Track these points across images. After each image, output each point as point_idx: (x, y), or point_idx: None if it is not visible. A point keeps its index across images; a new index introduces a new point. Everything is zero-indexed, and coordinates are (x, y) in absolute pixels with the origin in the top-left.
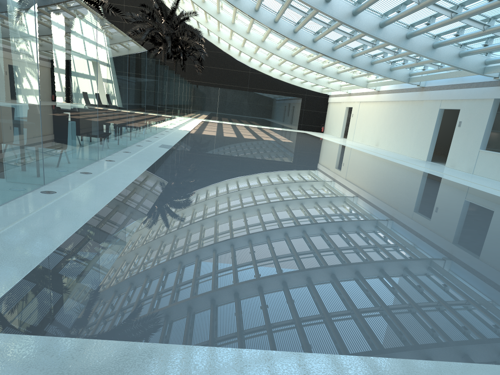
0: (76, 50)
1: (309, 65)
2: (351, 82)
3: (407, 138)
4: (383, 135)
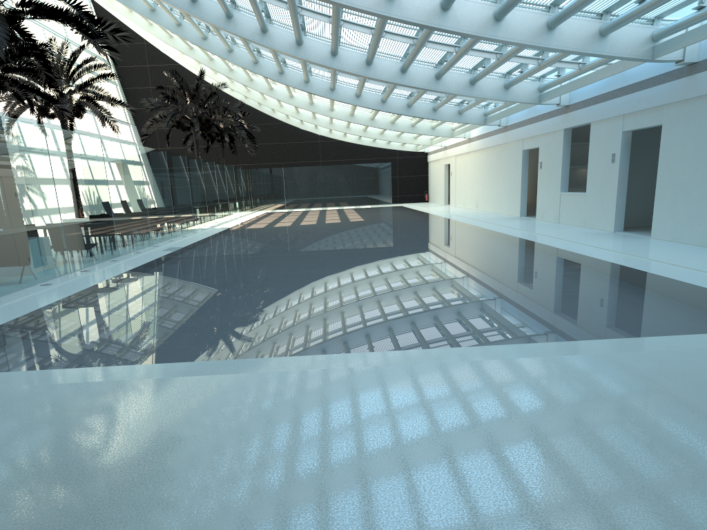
0: (18, 167)
1: (374, 122)
2: (432, 134)
3: (501, 192)
4: (481, 192)
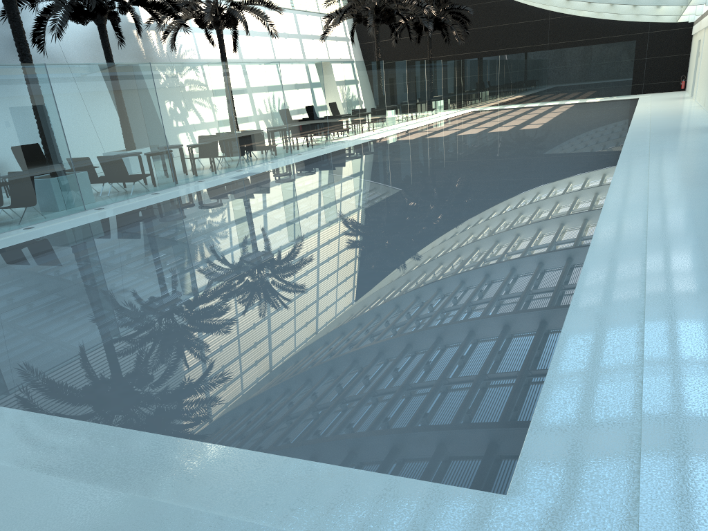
0: None
1: None
2: (657, 3)
3: None
4: None
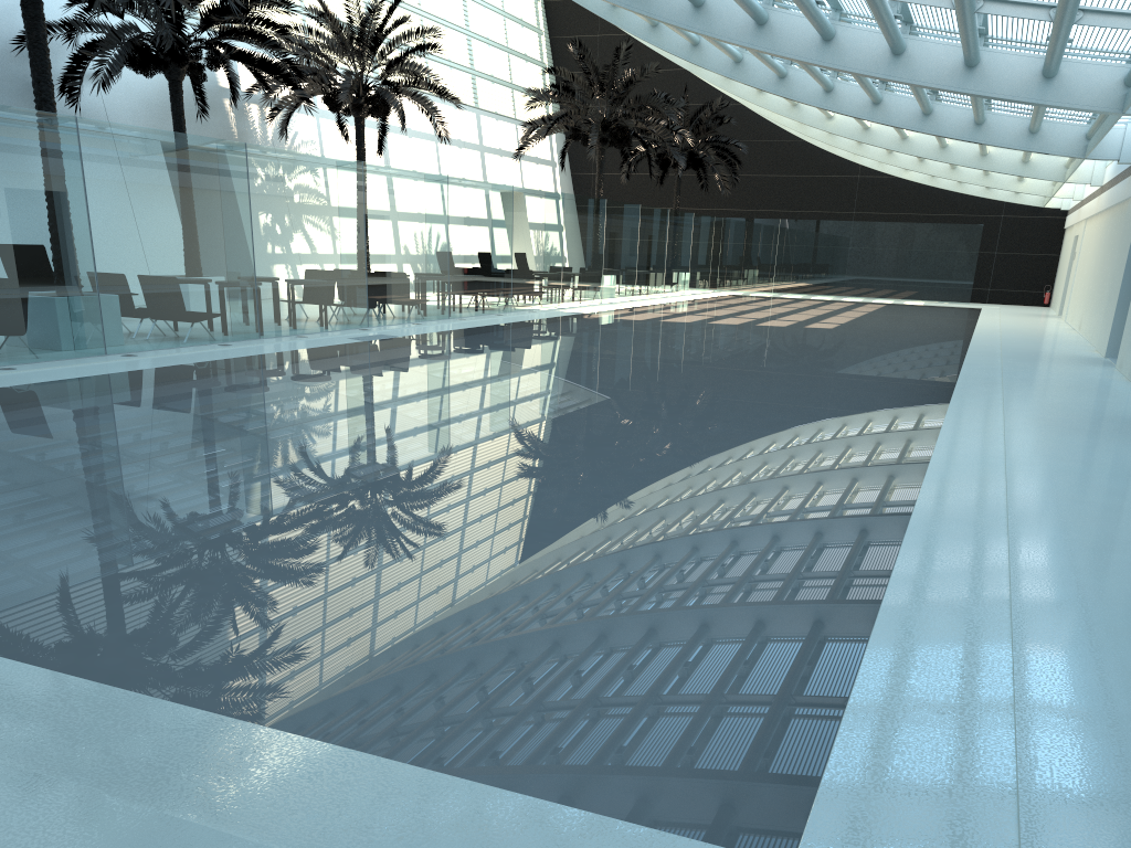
0: None
1: (906, 145)
2: (1021, 173)
3: (1103, 302)
4: (1088, 298)
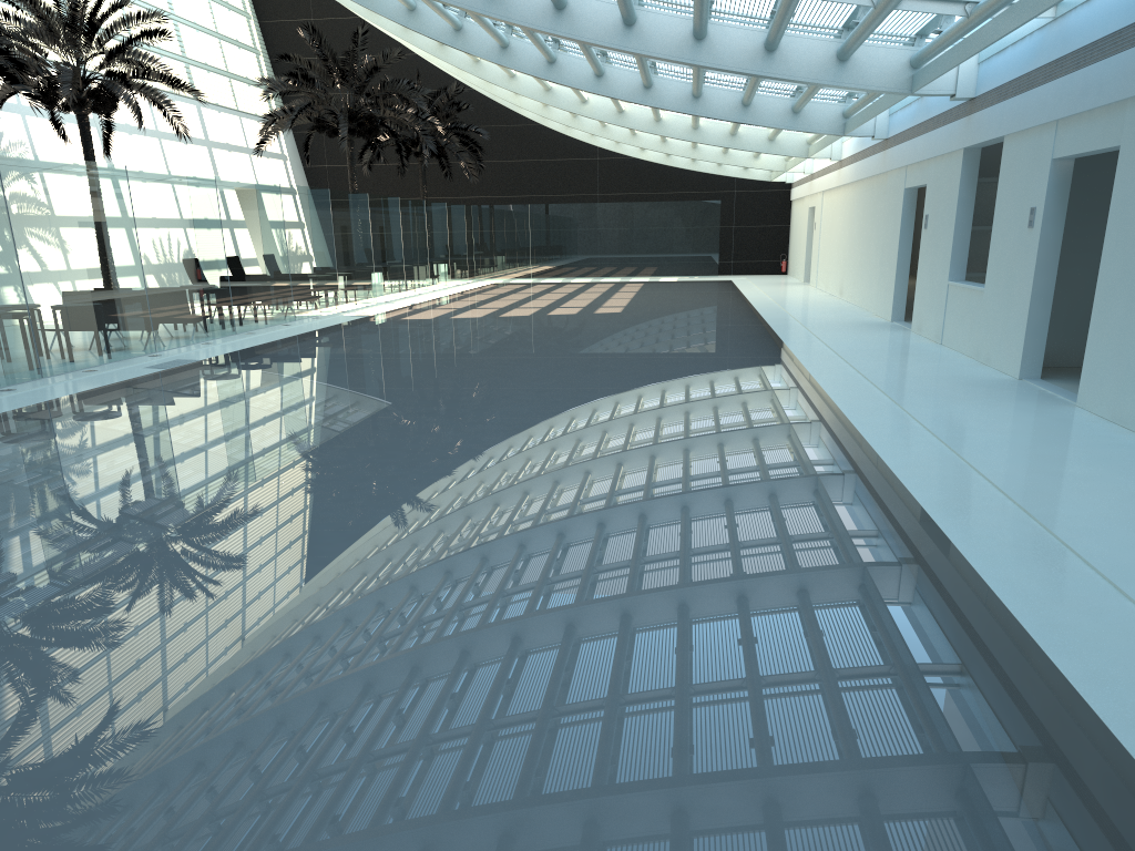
0: None
1: (661, 127)
2: (769, 151)
3: (872, 269)
4: (847, 266)
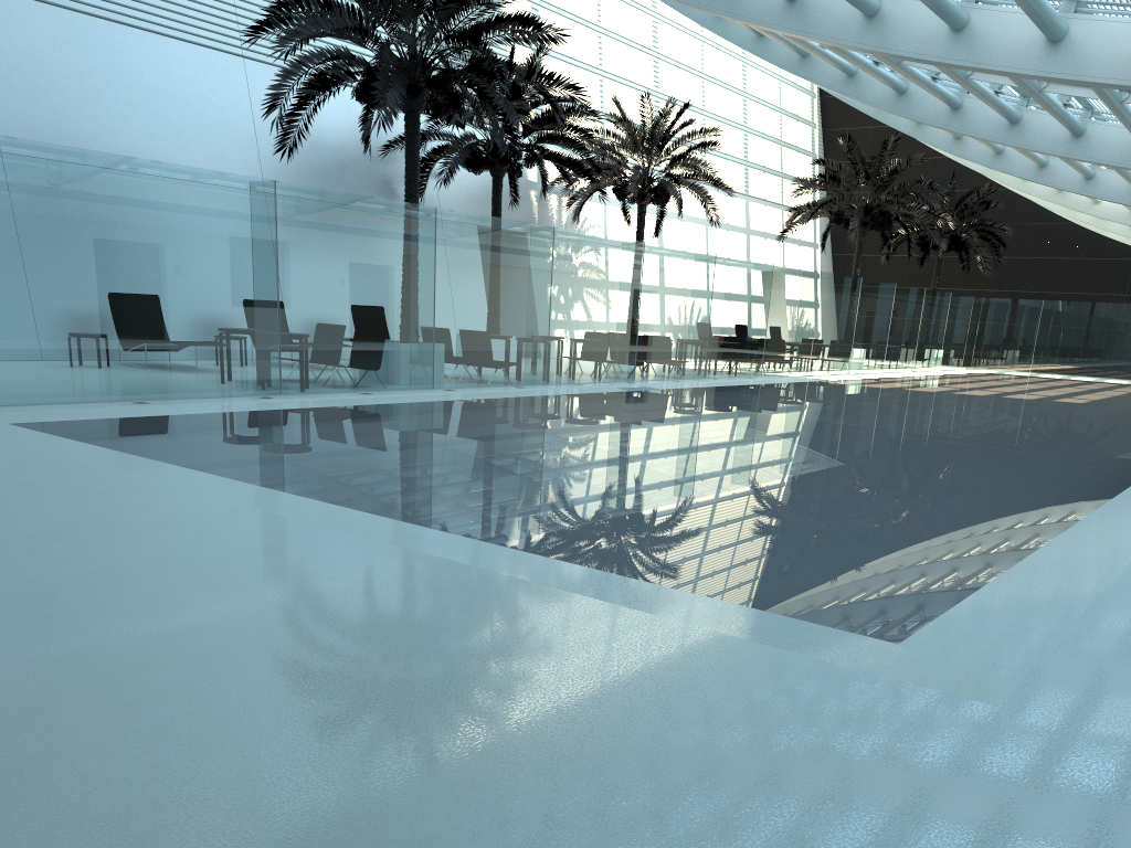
0: (372, 254)
1: None
2: None
3: None
4: None
